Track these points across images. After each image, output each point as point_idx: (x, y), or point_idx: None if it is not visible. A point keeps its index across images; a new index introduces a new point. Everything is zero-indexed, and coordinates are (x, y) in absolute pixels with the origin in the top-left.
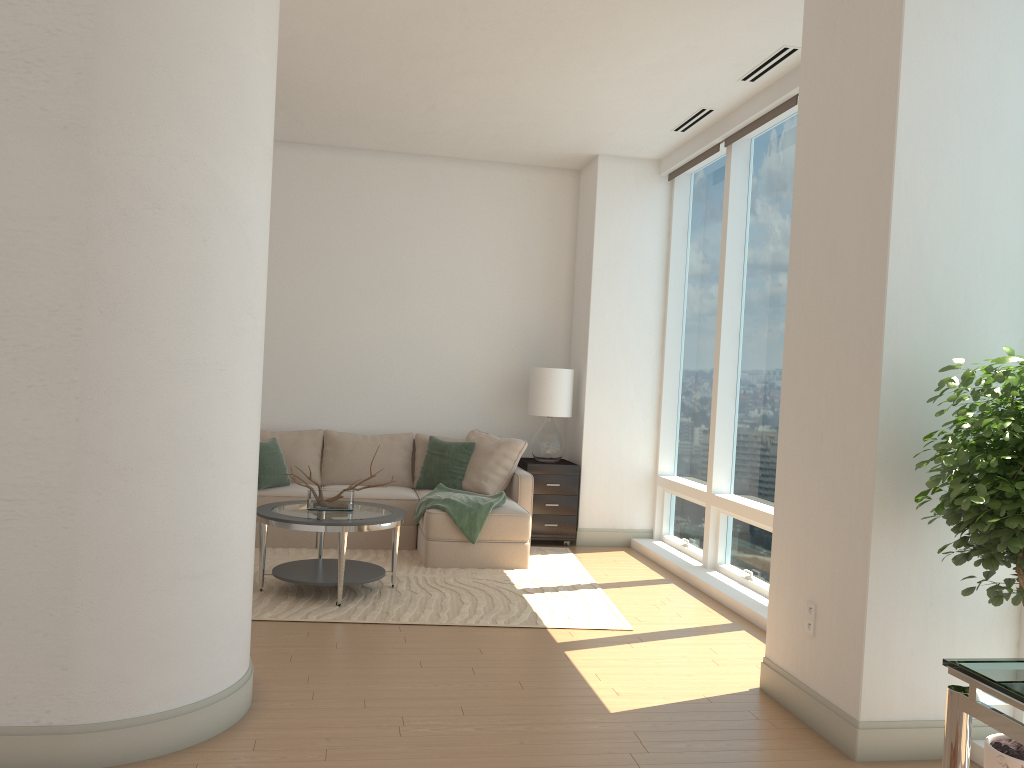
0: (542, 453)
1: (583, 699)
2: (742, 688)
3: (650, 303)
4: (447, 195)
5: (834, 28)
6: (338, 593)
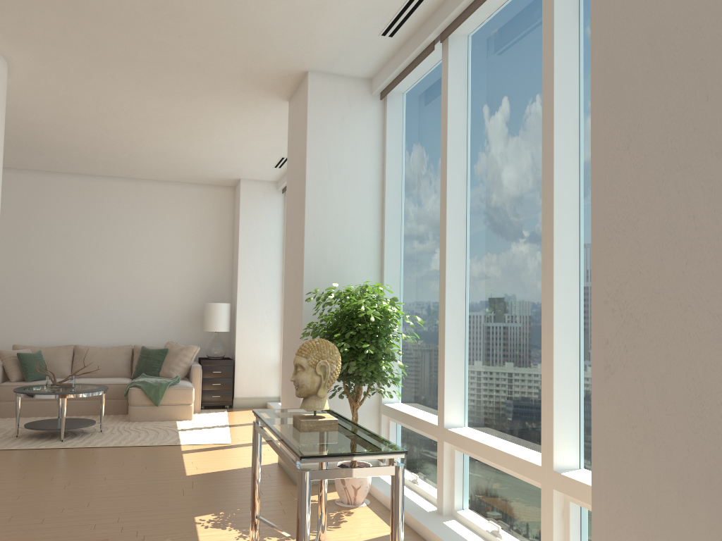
0: (211, 353)
1: (176, 471)
2: (268, 463)
3: (274, 263)
4: (153, 202)
5: (294, 132)
6: (61, 433)
